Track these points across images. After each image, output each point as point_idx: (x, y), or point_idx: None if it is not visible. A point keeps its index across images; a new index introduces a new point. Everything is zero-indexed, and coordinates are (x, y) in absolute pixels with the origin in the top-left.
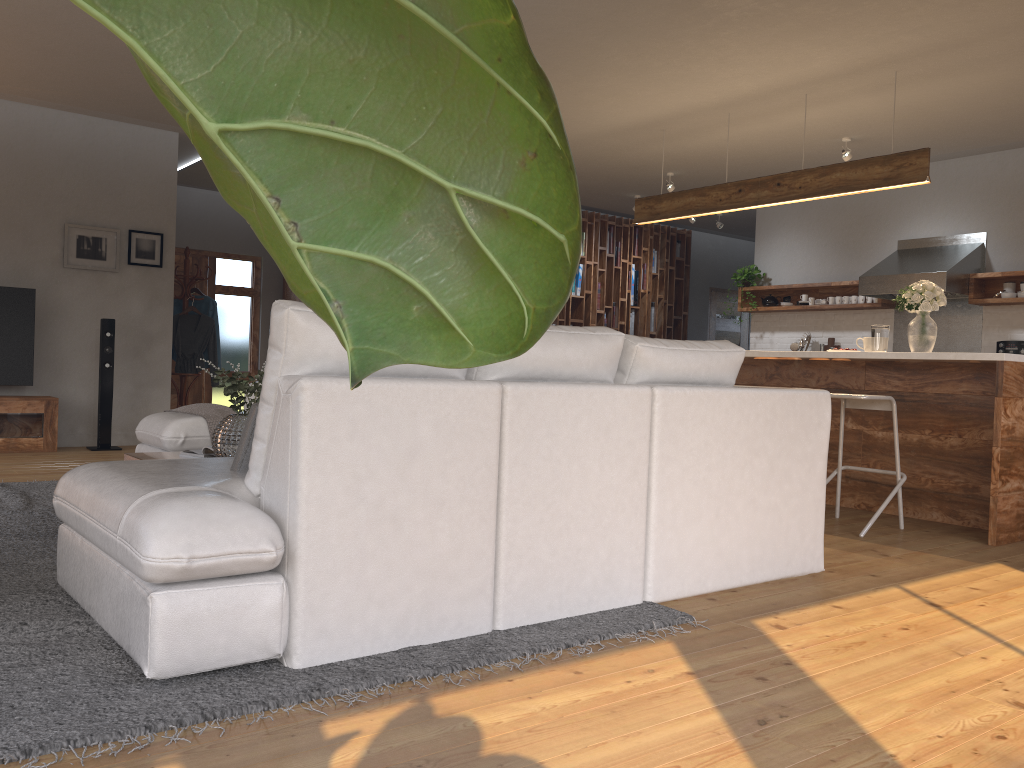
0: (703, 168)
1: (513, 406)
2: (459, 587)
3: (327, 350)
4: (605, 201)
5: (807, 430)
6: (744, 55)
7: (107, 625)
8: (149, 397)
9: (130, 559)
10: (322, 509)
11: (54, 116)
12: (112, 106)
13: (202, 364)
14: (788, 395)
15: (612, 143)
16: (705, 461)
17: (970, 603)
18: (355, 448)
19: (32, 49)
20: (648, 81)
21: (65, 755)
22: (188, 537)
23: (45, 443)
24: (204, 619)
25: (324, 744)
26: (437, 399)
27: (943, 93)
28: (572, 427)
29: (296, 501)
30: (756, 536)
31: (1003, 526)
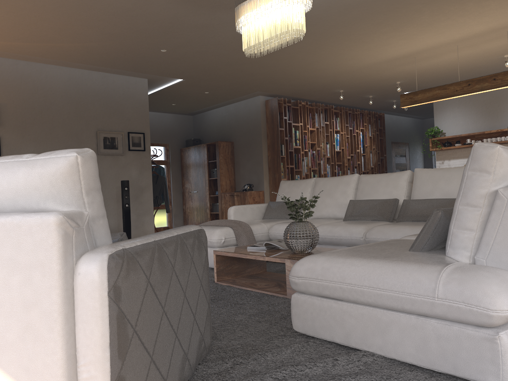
0: (417, 78)
1: None
2: None
3: None
4: (351, 100)
5: None
6: (493, 10)
7: (403, 355)
8: (144, 221)
9: (465, 312)
10: None
11: (87, 73)
12: (124, 65)
13: (161, 201)
14: None
15: (381, 67)
16: None
17: None
18: None
19: (102, 34)
20: (429, 29)
21: None
22: None
23: None
24: None
25: None
26: None
27: None
28: None
29: None
30: None
31: None
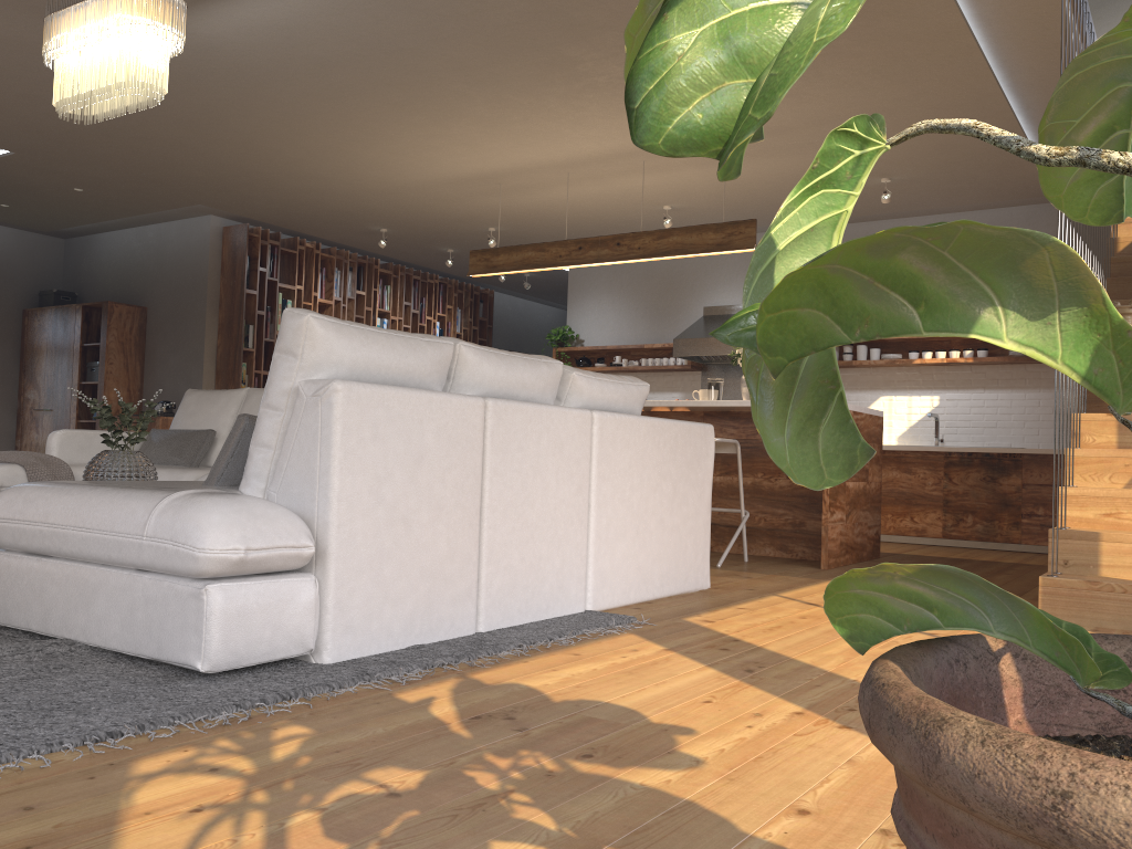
0: (526, 225)
1: (494, 420)
2: (453, 589)
3: (341, 358)
4: (414, 254)
5: (699, 459)
6: (599, 118)
7: (107, 639)
8: None
9: (172, 556)
10: (350, 508)
11: None
12: None
13: None
14: (686, 426)
15: (444, 192)
16: (629, 482)
17: None
18: (377, 450)
19: None
20: (501, 133)
21: (177, 729)
22: (242, 530)
23: None
24: (253, 612)
25: (413, 705)
26: (438, 409)
27: (759, 172)
28: (536, 443)
29: (328, 499)
30: (664, 553)
31: (832, 552)
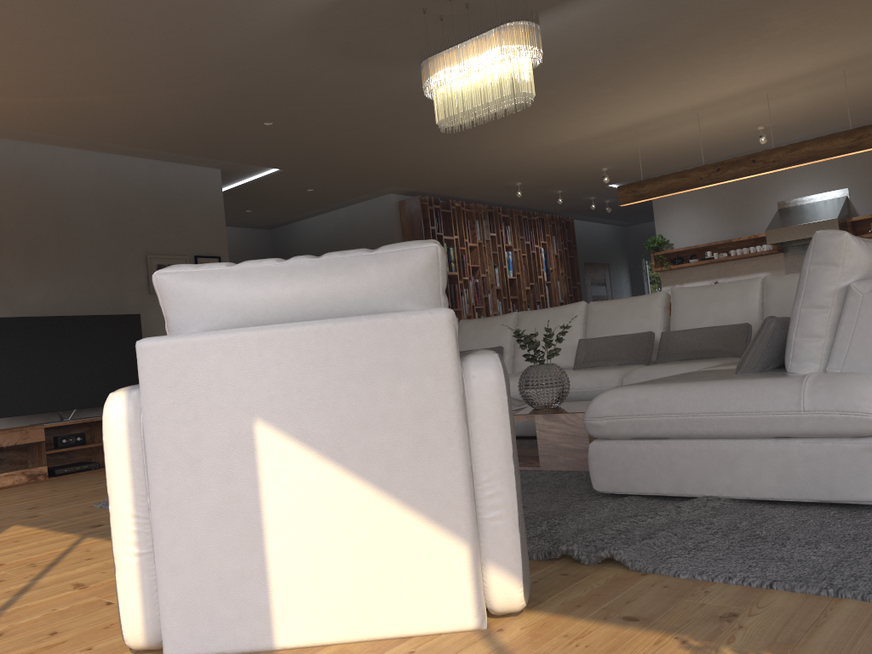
0: (633, 162)
1: None
2: None
3: (864, 262)
4: (528, 198)
5: None
6: (753, 65)
7: (760, 491)
8: None
9: (840, 422)
10: None
11: (127, 162)
12: (195, 147)
13: None
14: None
15: (585, 146)
16: None
17: None
18: None
19: (182, 98)
20: (665, 91)
21: None
22: None
23: None
24: None
25: None
26: None
27: (858, 85)
28: None
29: None
30: None
31: None
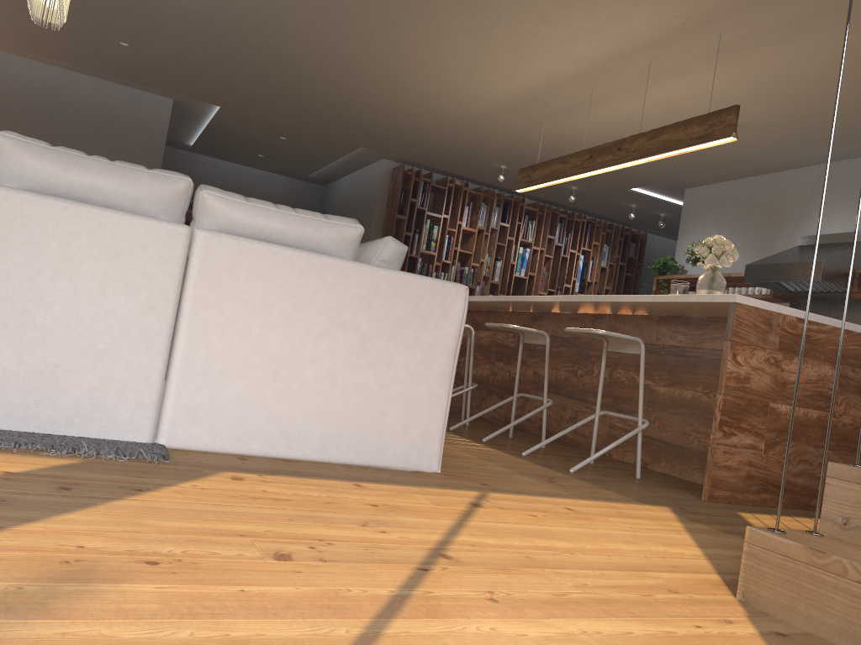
0: None
1: None
2: None
3: None
4: (550, 192)
5: (425, 318)
6: (560, 11)
7: None
8: None
9: None
10: None
11: (73, 76)
12: (103, 66)
13: None
14: (398, 276)
15: (511, 121)
16: (261, 318)
17: (524, 512)
18: None
19: (10, 4)
20: (494, 44)
21: None
22: None
23: None
24: None
25: None
26: None
27: (787, 64)
28: (64, 242)
29: None
30: (333, 412)
31: (723, 482)
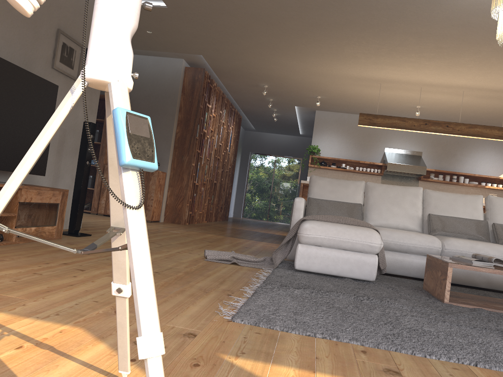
0: (337, 99)
1: None
2: None
3: None
4: (247, 97)
5: None
6: (498, 74)
7: None
8: None
9: None
10: None
11: None
12: None
13: None
14: None
15: (343, 80)
16: None
17: None
18: None
19: None
20: (443, 68)
21: None
22: None
23: (57, 231)
24: None
25: None
26: None
27: (490, 104)
28: None
29: None
30: None
31: None
